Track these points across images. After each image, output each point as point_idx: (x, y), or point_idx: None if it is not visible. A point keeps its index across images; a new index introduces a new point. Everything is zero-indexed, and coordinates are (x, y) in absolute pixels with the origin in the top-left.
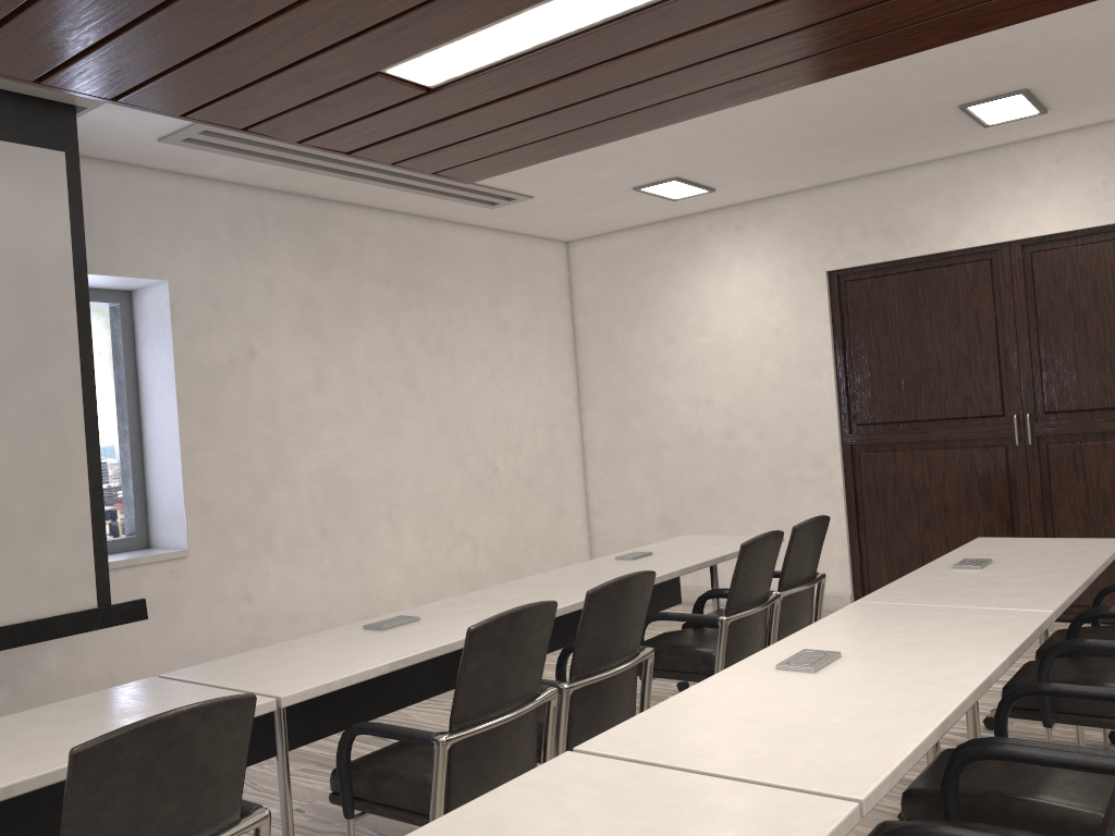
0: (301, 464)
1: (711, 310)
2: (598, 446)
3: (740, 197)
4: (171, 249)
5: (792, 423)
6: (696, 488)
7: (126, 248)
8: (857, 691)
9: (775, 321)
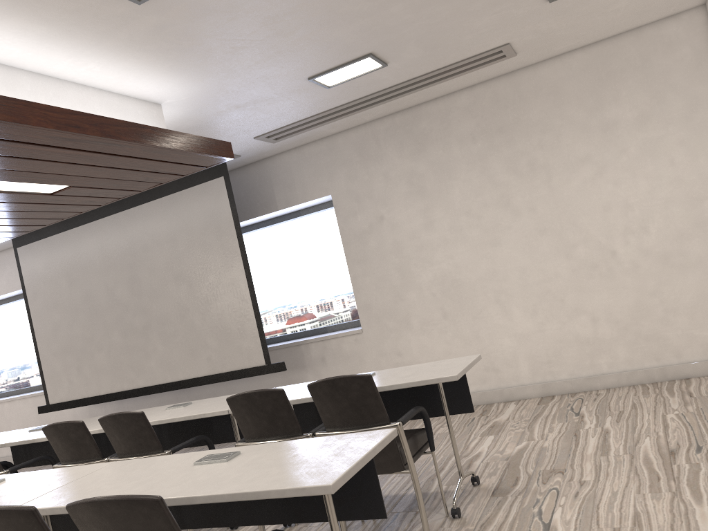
0: (422, 276)
1: None
2: None
3: None
4: (329, 178)
5: None
6: None
7: (310, 186)
8: None
9: None
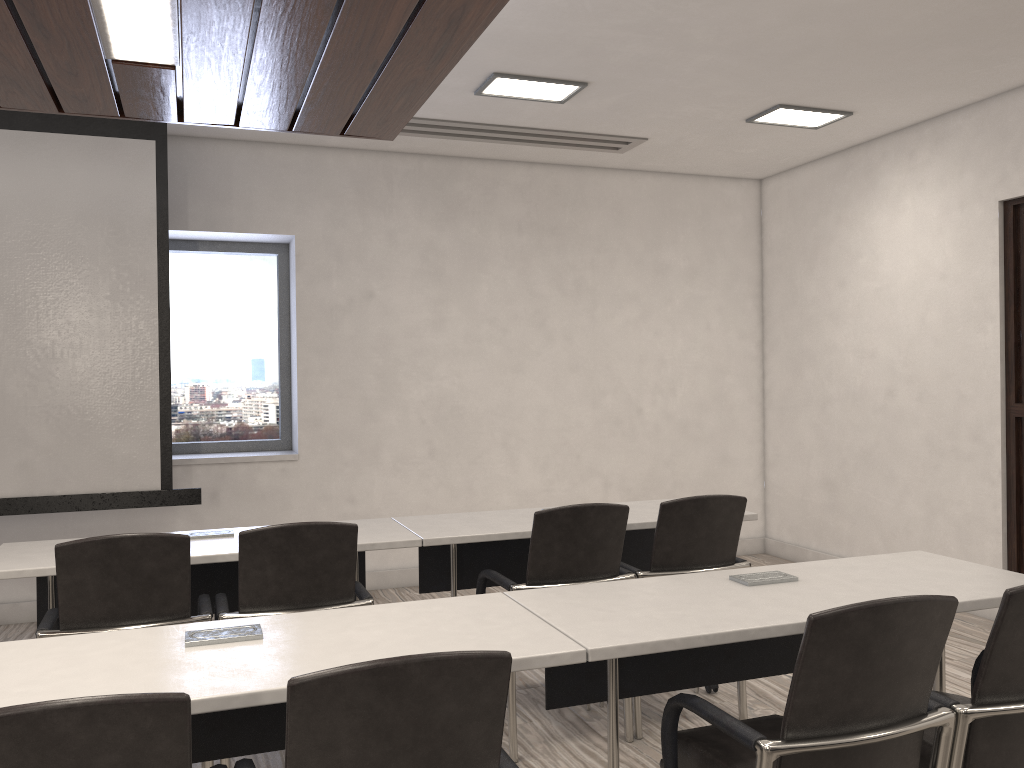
0: (412, 392)
1: (880, 250)
2: (775, 396)
3: (903, 117)
4: (299, 209)
5: (951, 386)
6: (856, 450)
7: (260, 210)
8: (130, 672)
9: (942, 263)
